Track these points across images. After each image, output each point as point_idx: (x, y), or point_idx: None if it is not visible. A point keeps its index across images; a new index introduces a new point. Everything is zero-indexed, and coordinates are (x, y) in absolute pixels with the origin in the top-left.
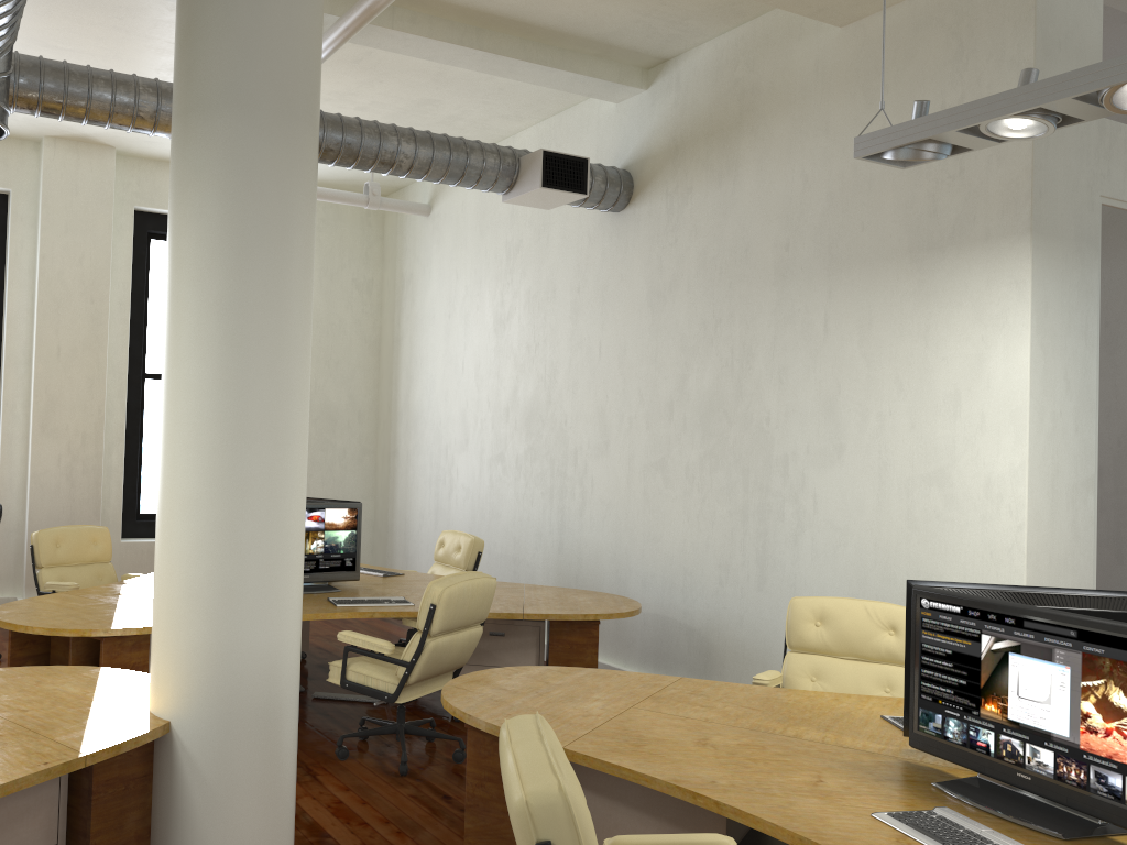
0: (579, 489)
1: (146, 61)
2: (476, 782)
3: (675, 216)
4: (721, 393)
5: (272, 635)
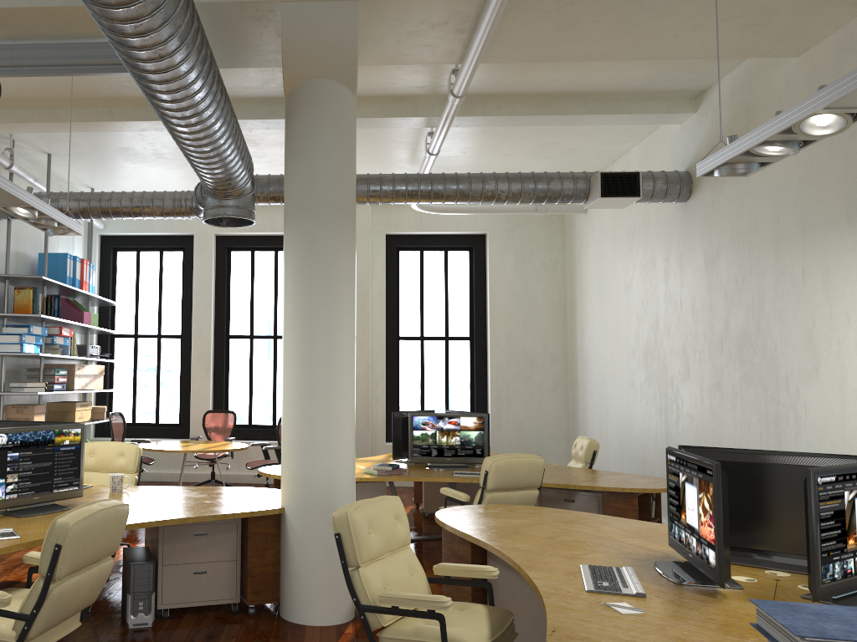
0: (675, 405)
1: (362, 154)
2: (445, 557)
3: (715, 202)
4: (748, 330)
5: (328, 467)
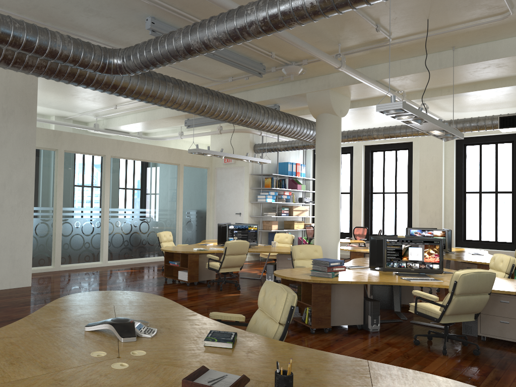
0: None
1: None
2: None
3: None
4: None
5: (325, 240)
